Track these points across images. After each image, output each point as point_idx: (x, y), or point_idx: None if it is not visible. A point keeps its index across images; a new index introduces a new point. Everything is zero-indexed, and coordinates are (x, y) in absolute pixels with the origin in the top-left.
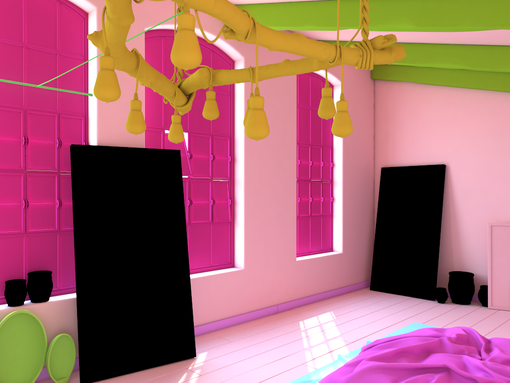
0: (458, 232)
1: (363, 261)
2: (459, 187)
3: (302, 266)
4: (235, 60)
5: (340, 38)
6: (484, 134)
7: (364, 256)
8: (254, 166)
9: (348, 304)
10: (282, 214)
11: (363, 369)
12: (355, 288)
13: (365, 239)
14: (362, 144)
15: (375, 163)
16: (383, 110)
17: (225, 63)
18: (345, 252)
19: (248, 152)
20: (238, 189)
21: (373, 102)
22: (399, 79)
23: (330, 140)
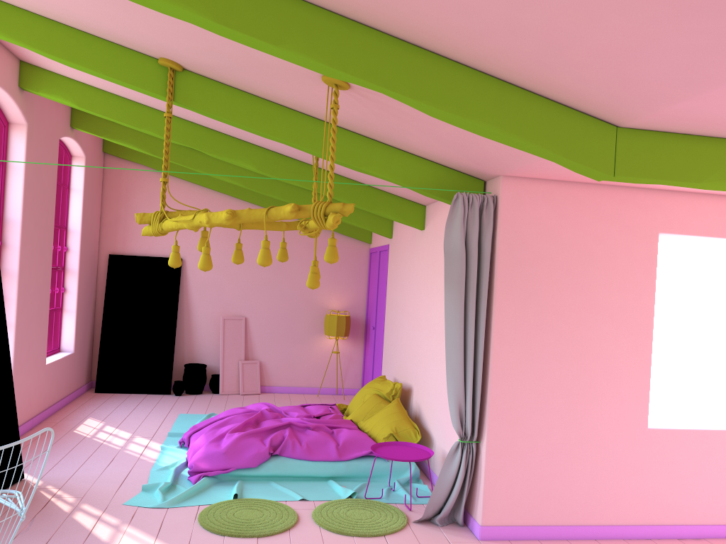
0: (191, 325)
1: (86, 360)
2: (194, 281)
3: (49, 370)
4: (11, 122)
5: None
6: (220, 234)
7: (87, 354)
8: (27, 254)
9: (95, 408)
10: (41, 311)
11: (237, 438)
12: (81, 392)
13: (89, 335)
14: (93, 226)
15: (100, 248)
16: (114, 190)
17: (1, 124)
18: (76, 352)
19: (24, 237)
20: (7, 281)
21: (102, 179)
22: (139, 161)
23: (66, 220)
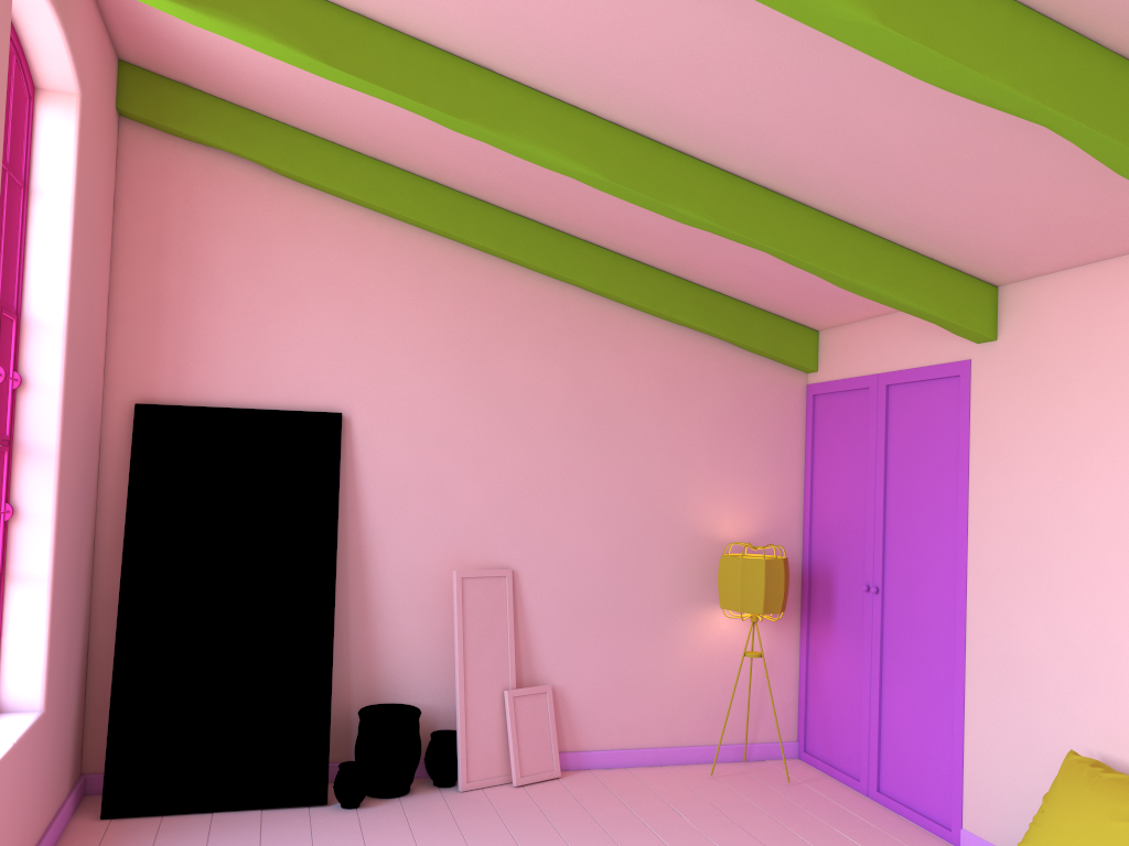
0: (368, 598)
1: (73, 721)
2: (376, 477)
3: None
4: None
5: None
6: (442, 349)
7: (75, 703)
8: None
9: None
10: None
11: None
12: (60, 829)
13: (79, 645)
14: (94, 319)
15: (107, 386)
16: (147, 222)
17: None
18: (50, 707)
19: None
20: None
21: (115, 189)
22: (222, 141)
23: (17, 289)
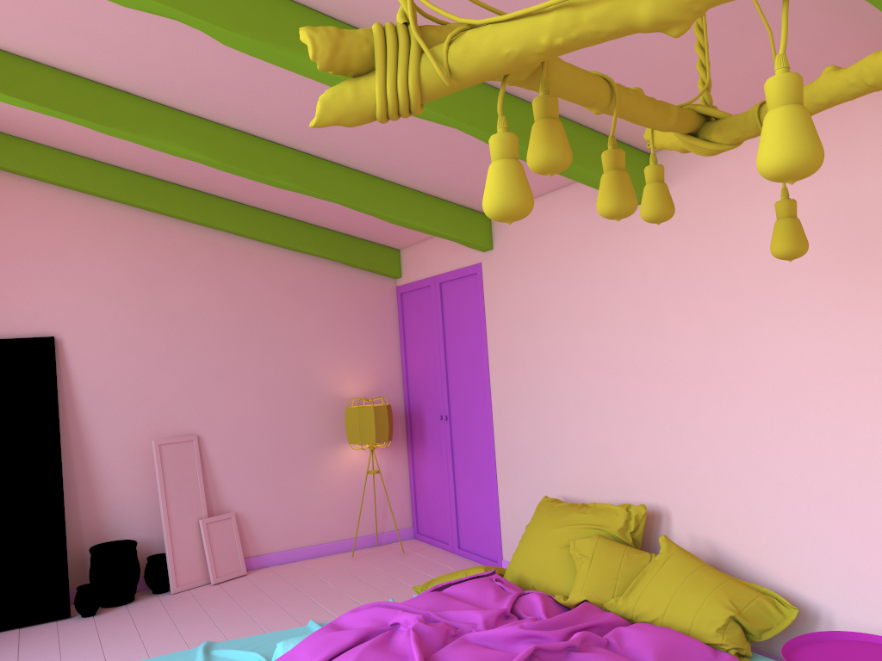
0: (89, 468)
1: None
2: (86, 380)
3: None
4: None
5: None
6: (128, 283)
7: None
8: None
9: None
10: None
11: None
12: None
13: None
14: None
15: None
16: None
17: None
18: None
19: None
20: None
21: None
22: None
23: None
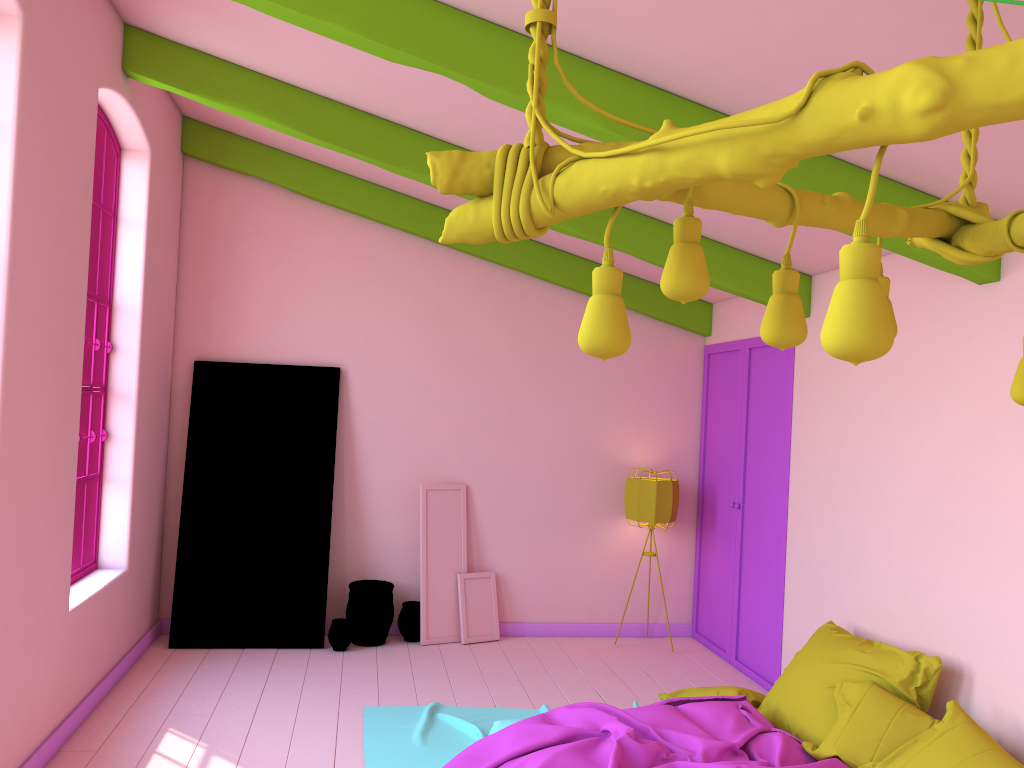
0: (359, 502)
1: (150, 581)
2: (365, 414)
3: (76, 623)
4: None
5: (225, 52)
6: (415, 320)
7: (152, 568)
8: (22, 351)
9: (178, 698)
10: (57, 488)
11: None
12: (140, 651)
13: (155, 529)
14: (164, 302)
15: (176, 348)
16: (203, 230)
17: None
18: (132, 567)
19: (14, 306)
20: None
21: (181, 208)
22: (254, 171)
23: (109, 286)
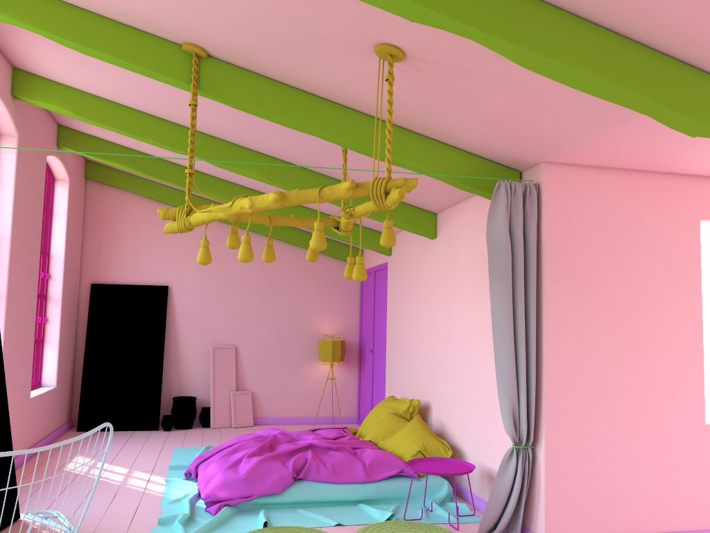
0: (178, 356)
1: (67, 397)
2: (181, 310)
3: (33, 405)
4: (0, 133)
5: (106, 137)
6: None
7: (68, 390)
8: (15, 275)
9: (82, 446)
10: (27, 338)
11: (258, 462)
12: (62, 431)
13: (70, 370)
14: (75, 254)
15: (81, 277)
16: (96, 216)
17: None
18: (58, 386)
19: (12, 255)
20: None
21: (84, 205)
22: (123, 186)
23: (48, 246)
